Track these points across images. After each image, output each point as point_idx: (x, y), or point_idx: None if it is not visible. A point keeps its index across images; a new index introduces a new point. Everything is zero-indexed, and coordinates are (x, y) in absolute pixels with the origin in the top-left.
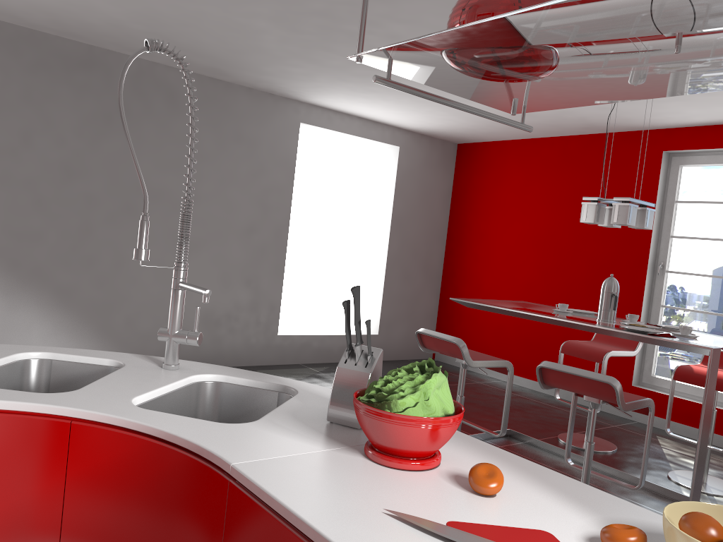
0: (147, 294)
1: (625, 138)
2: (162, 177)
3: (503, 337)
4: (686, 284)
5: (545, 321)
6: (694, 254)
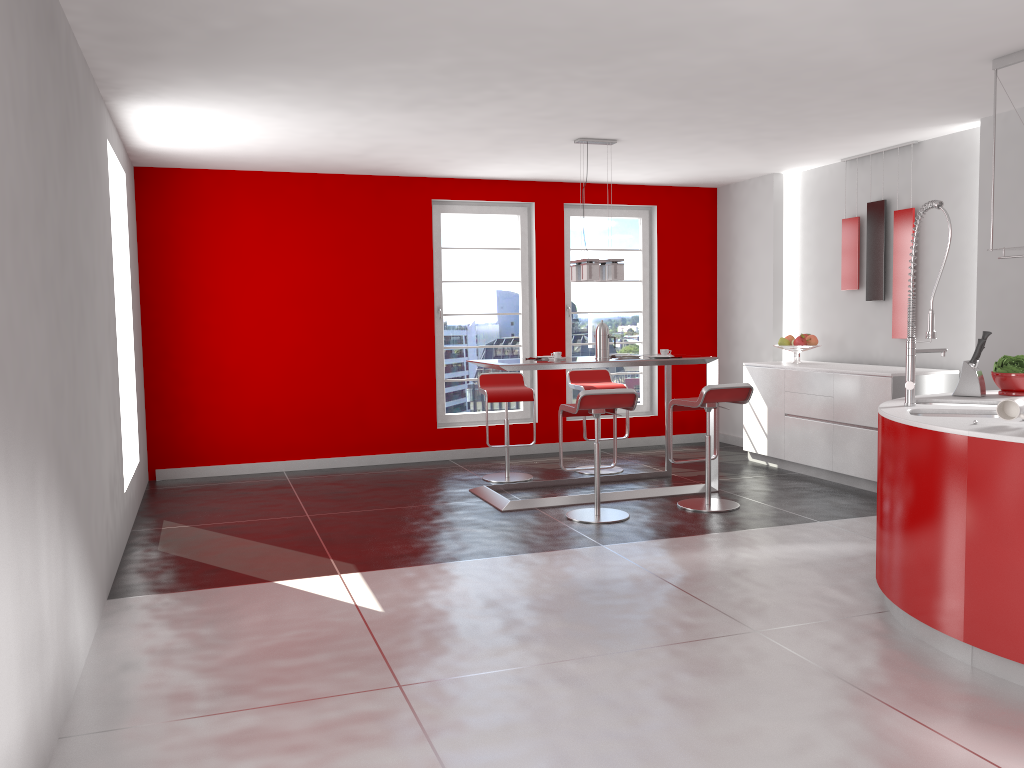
0: (96, 468)
1: (391, 183)
2: (85, 247)
3: (272, 420)
4: (462, 324)
5: (595, 366)
6: (465, 296)
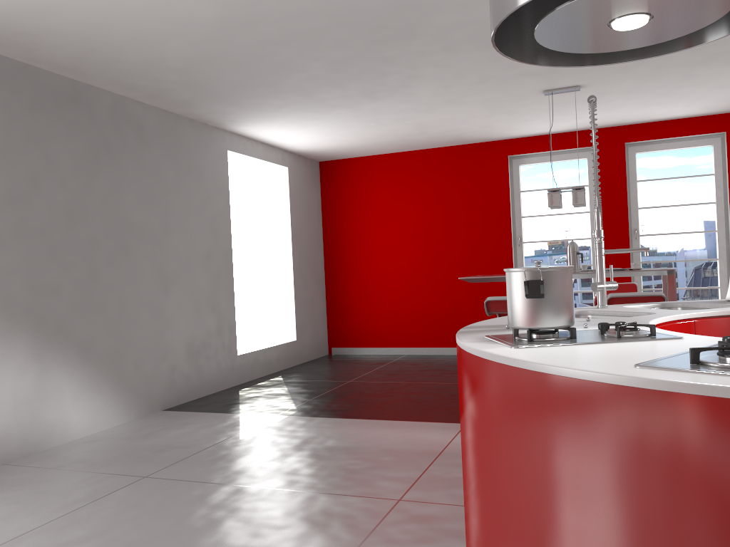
0: (146, 334)
1: (477, 148)
2: (142, 213)
3: (399, 319)
4: (539, 249)
5: None
6: (540, 227)
